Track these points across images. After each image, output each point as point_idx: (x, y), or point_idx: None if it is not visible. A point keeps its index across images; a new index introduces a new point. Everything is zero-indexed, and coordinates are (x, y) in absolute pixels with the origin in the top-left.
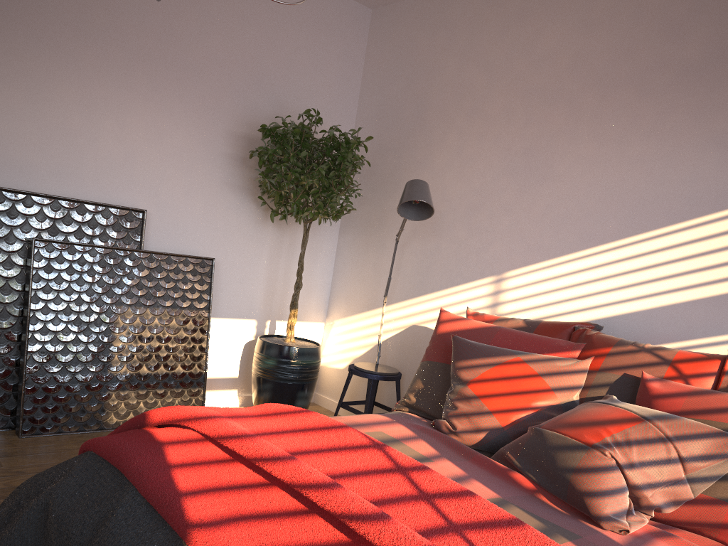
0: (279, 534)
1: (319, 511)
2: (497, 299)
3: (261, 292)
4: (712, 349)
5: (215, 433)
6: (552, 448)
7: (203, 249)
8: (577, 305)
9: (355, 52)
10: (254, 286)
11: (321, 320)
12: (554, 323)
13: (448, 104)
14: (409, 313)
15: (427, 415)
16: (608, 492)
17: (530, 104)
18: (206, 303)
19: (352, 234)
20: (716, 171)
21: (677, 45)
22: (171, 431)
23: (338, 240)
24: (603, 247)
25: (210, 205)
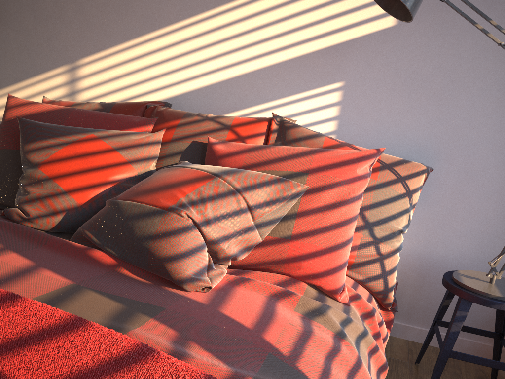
0: None
1: None
2: (74, 88)
3: None
4: (259, 116)
5: None
6: (129, 218)
7: None
8: (148, 87)
9: None
10: None
11: None
12: (128, 103)
13: None
14: None
15: (4, 206)
16: (188, 253)
17: None
18: None
19: None
20: None
21: None
22: None
23: None
24: (165, 29)
25: None
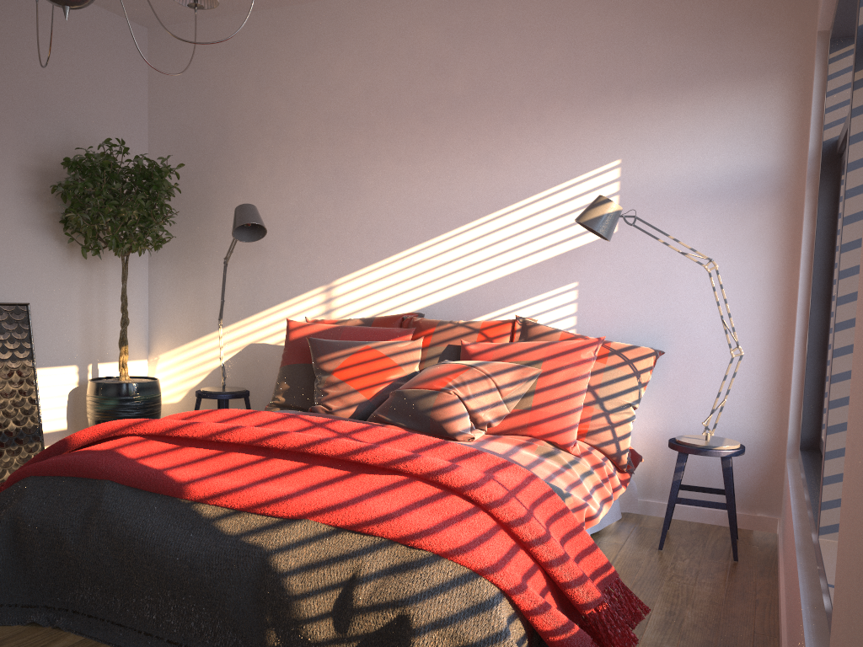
0: (254, 474)
1: (275, 456)
2: (330, 306)
3: (78, 335)
4: (504, 318)
5: (162, 428)
6: (413, 399)
7: (10, 295)
8: (400, 300)
9: (137, 73)
10: (69, 329)
11: (144, 357)
12: (386, 317)
13: (251, 129)
14: (245, 333)
15: (298, 410)
16: (457, 417)
17: (333, 129)
18: (28, 352)
19: (166, 263)
20: (488, 181)
21: (446, 81)
22: (106, 444)
23: (148, 272)
24: (414, 249)
25: (10, 246)
